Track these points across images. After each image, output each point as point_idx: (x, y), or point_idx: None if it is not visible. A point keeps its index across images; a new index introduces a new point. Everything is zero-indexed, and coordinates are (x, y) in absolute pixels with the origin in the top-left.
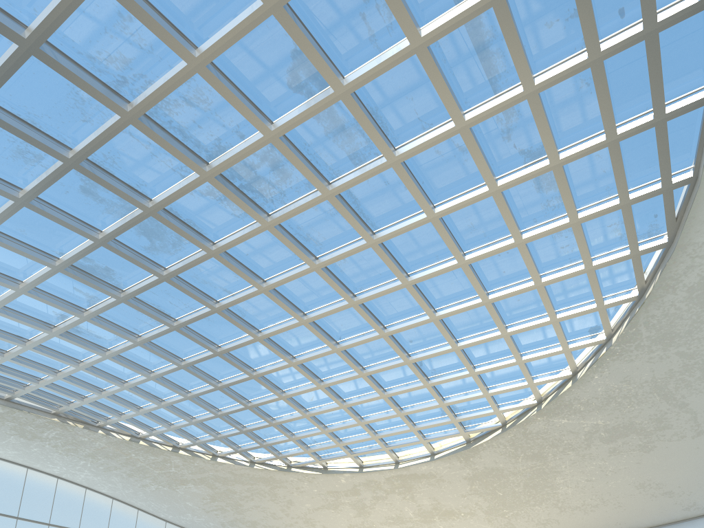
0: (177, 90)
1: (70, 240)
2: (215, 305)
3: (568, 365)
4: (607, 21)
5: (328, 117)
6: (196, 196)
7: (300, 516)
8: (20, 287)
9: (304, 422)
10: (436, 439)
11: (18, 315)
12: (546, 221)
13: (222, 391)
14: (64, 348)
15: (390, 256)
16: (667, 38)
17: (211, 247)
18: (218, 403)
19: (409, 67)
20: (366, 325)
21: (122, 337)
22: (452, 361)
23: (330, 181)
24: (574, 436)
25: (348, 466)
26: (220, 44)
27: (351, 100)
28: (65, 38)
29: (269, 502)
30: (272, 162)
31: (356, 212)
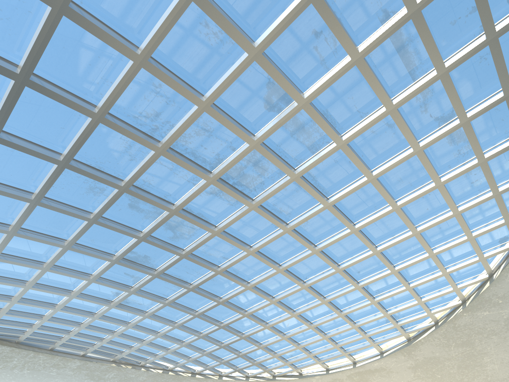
0: (190, 126)
1: (122, 241)
2: (218, 269)
3: (485, 270)
4: (498, 9)
5: (292, 124)
6: (203, 196)
7: None
8: (91, 278)
9: (283, 343)
10: (384, 341)
11: (89, 297)
12: (458, 166)
13: (224, 329)
14: (118, 315)
15: (341, 213)
16: None
17: (214, 229)
18: (221, 338)
19: (349, 76)
20: (324, 266)
21: (156, 301)
22: (391, 281)
23: (295, 167)
24: (495, 323)
25: (318, 370)
26: (219, 88)
27: (310, 107)
28: (119, 108)
29: None
30: (254, 162)
31: (314, 186)
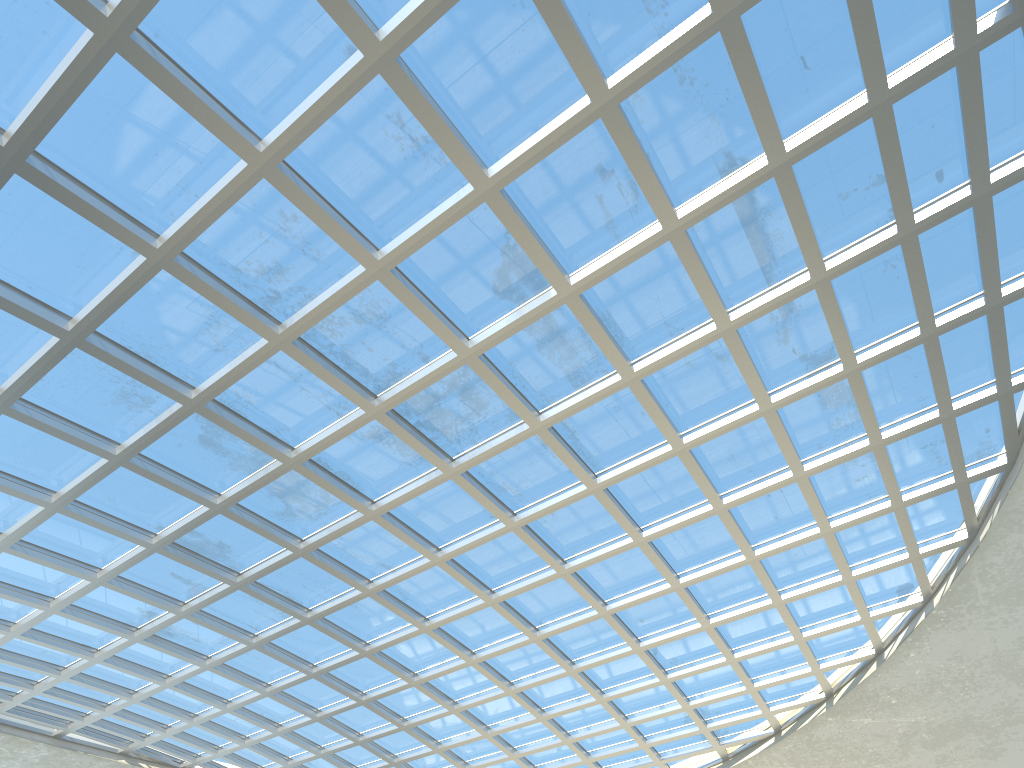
0: (346, 304)
1: (175, 509)
2: (368, 586)
3: (870, 640)
4: (920, 187)
5: (543, 328)
6: (355, 441)
7: None
8: (99, 575)
9: (484, 745)
10: (678, 758)
11: (88, 615)
12: (835, 446)
13: (367, 707)
14: (146, 659)
15: (618, 505)
16: (1000, 204)
17: (370, 507)
18: (359, 724)
19: (656, 259)
20: (578, 602)
21: (232, 638)
22: (701, 645)
23: (540, 410)
24: (883, 741)
25: None
26: (412, 242)
27: (579, 303)
28: (206, 247)
29: None
30: (463, 390)
31: (573, 449)
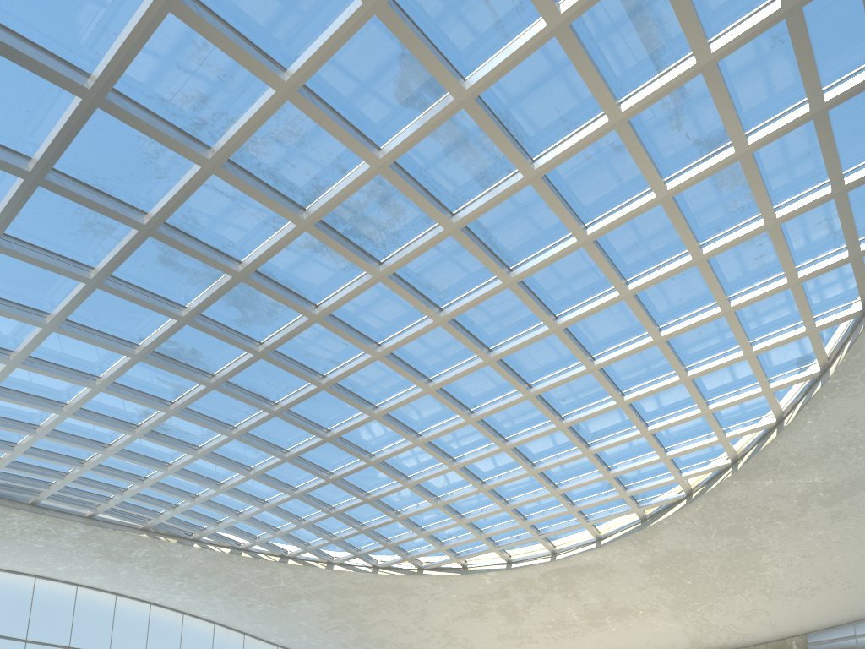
0: (265, 125)
1: (150, 322)
2: (322, 381)
3: (771, 410)
4: None
5: (447, 133)
6: (292, 251)
7: (437, 629)
8: (97, 383)
9: (436, 513)
10: (602, 520)
11: (96, 417)
12: (732, 228)
13: (335, 484)
14: (149, 451)
15: (532, 297)
16: None
17: (313, 311)
18: (330, 499)
19: (546, 55)
20: (506, 386)
21: (215, 431)
22: (618, 420)
23: (453, 211)
24: (783, 500)
25: (493, 563)
26: (313, 61)
27: (476, 107)
28: (133, 82)
29: (398, 614)
30: (382, 197)
31: (487, 247)
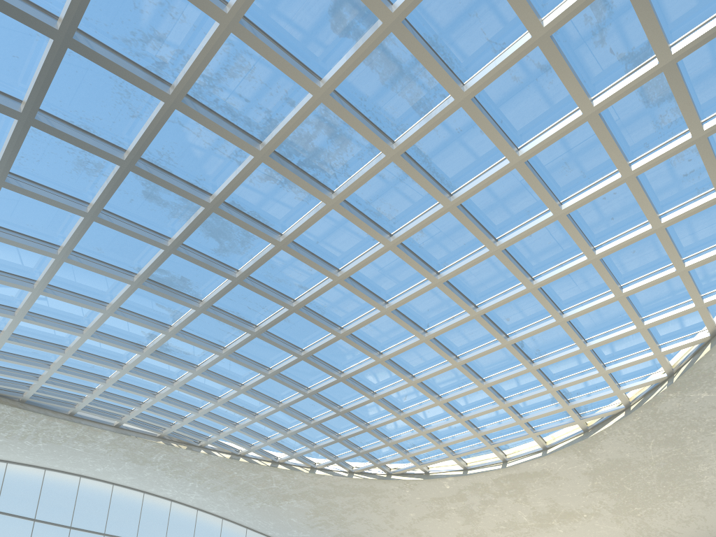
0: (217, 61)
1: (144, 253)
2: (292, 304)
3: (705, 325)
4: None
5: (382, 60)
6: (256, 184)
7: (404, 527)
8: (107, 308)
9: (400, 424)
10: (548, 431)
11: (111, 339)
12: (661, 144)
13: (312, 398)
14: (158, 369)
15: (472, 220)
16: None
17: (278, 239)
18: (310, 412)
19: None
20: (454, 307)
21: (208, 351)
22: (559, 337)
23: (394, 139)
24: None
25: (451, 469)
26: None
27: (403, 30)
28: (98, 24)
29: (371, 513)
30: (328, 128)
31: (428, 173)
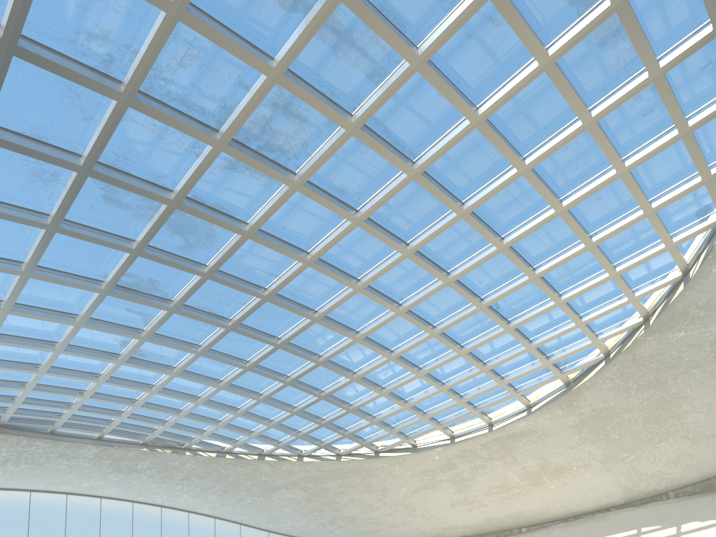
0: (166, 52)
1: (109, 259)
2: (264, 293)
3: (676, 264)
4: None
5: (333, 32)
6: (216, 174)
7: (398, 503)
8: (77, 320)
9: (383, 401)
10: (530, 389)
11: (84, 350)
12: (618, 86)
13: (292, 386)
14: (134, 376)
15: (437, 185)
16: None
17: (244, 228)
18: (291, 400)
19: None
20: (427, 276)
21: (183, 351)
22: (533, 294)
23: (352, 112)
24: (696, 350)
25: (439, 439)
26: None
27: None
28: (41, 27)
29: (363, 493)
30: (285, 109)
31: (389, 143)
